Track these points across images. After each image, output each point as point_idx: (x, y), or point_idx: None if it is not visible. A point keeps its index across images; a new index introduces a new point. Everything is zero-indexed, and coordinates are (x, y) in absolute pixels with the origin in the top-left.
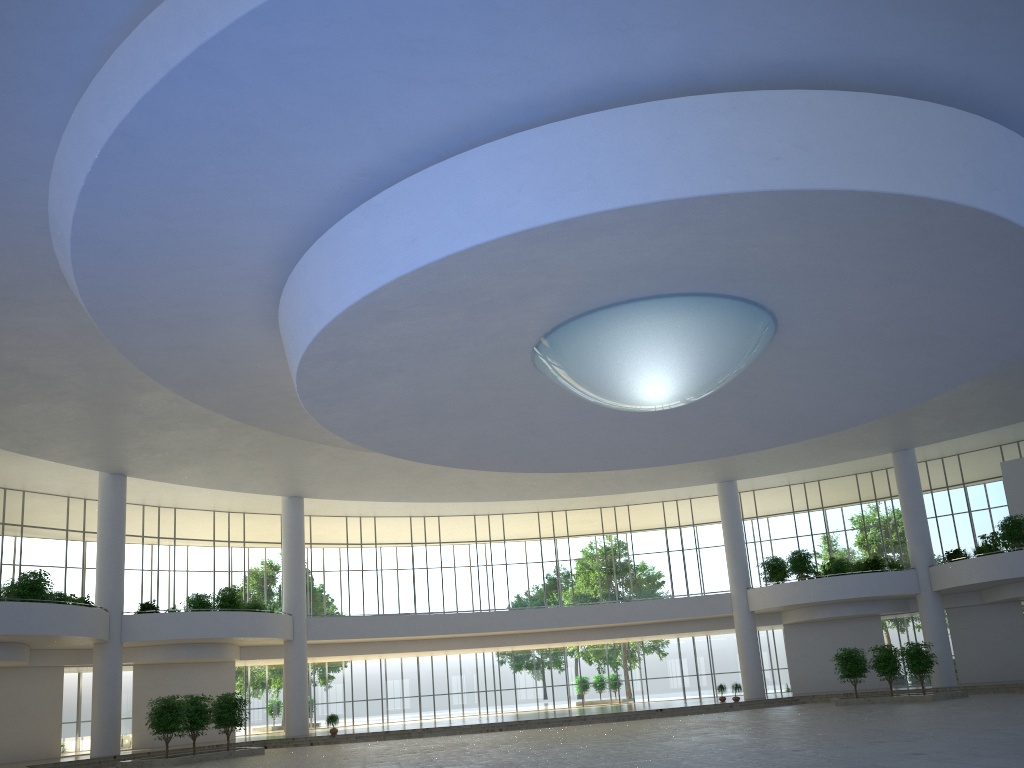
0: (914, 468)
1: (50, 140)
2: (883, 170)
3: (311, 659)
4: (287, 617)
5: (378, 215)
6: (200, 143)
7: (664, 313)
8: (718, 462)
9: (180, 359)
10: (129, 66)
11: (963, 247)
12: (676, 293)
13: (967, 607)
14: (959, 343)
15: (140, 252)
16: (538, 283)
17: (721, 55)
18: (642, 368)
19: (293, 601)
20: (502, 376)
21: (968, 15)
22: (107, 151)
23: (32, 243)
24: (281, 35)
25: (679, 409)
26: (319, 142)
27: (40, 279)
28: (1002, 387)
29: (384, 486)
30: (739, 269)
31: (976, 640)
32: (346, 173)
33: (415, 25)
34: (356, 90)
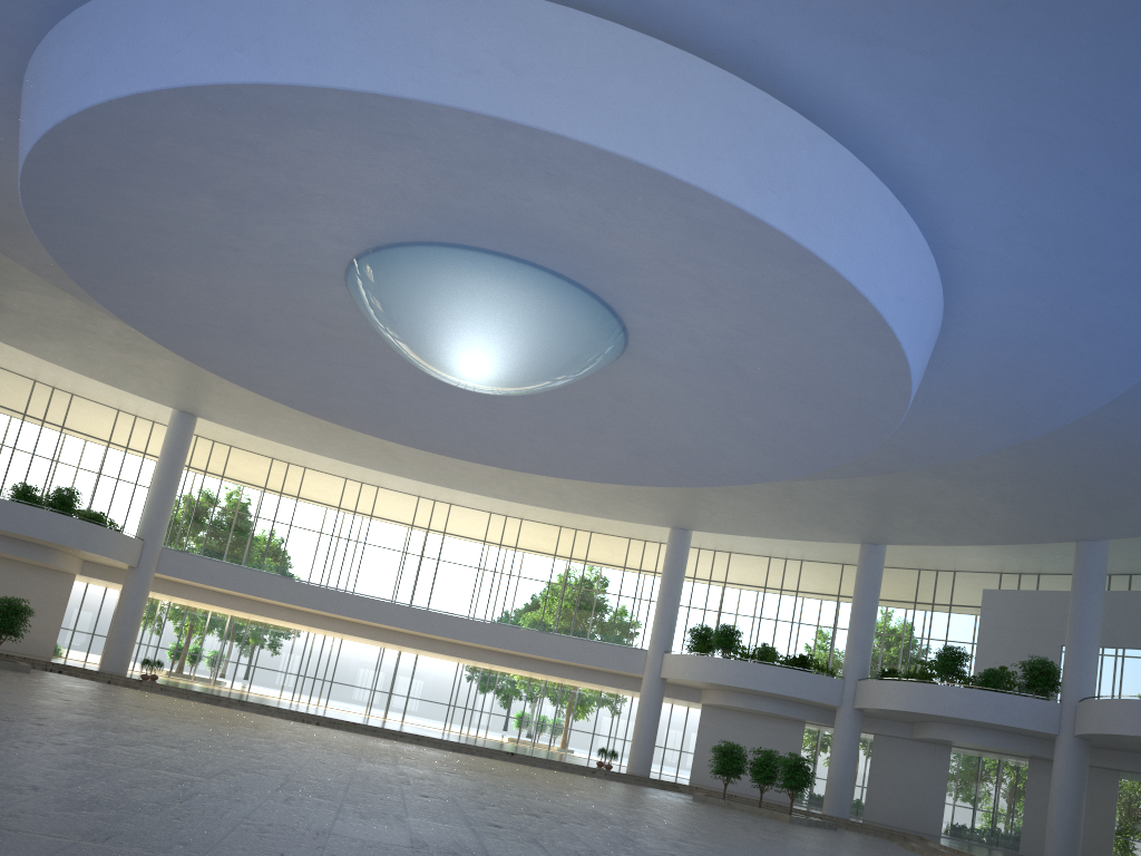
0: (878, 567)
1: None
2: (610, 123)
3: (173, 599)
4: (133, 540)
5: (67, 38)
6: None
7: (466, 269)
8: (668, 503)
9: None
10: None
11: (763, 265)
12: (481, 248)
13: (896, 738)
14: (829, 404)
15: None
16: (283, 182)
17: None
18: (441, 330)
19: (150, 526)
20: (322, 308)
21: None
22: None
23: None
24: None
25: (552, 409)
26: None
27: None
28: (973, 496)
29: (290, 428)
30: (532, 231)
31: (894, 777)
32: None
33: None
34: None
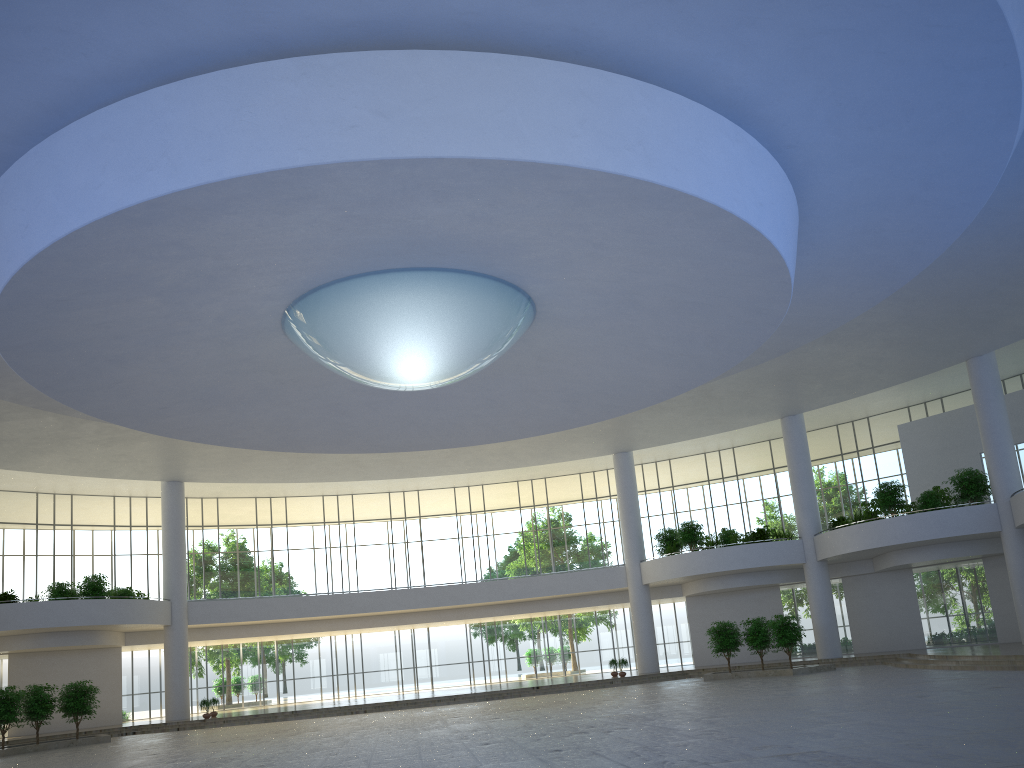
0: (801, 434)
1: None
2: (476, 134)
3: (209, 642)
4: (161, 602)
5: (1, 201)
6: None
7: (383, 290)
8: (605, 433)
9: None
10: None
11: (636, 211)
12: (391, 269)
13: (862, 575)
14: (723, 309)
15: None
16: (212, 265)
17: (277, 17)
18: (377, 348)
19: (171, 586)
20: (269, 358)
21: None
22: None
23: None
24: None
25: (487, 385)
26: None
27: None
28: (866, 349)
29: (264, 468)
30: (431, 242)
31: (870, 609)
32: None
33: None
34: None
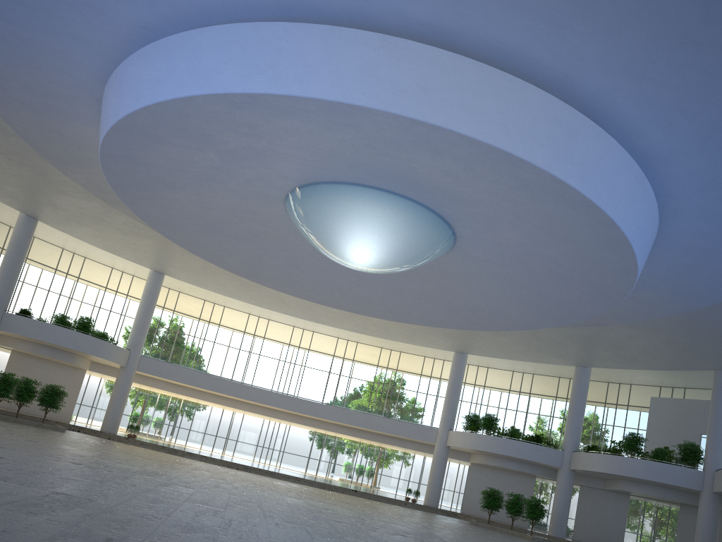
0: (586, 381)
1: None
2: (480, 123)
3: (143, 386)
4: (124, 350)
5: (145, 59)
6: None
7: (364, 198)
8: (455, 337)
9: (48, 138)
10: None
11: (557, 205)
12: (375, 186)
13: (594, 488)
14: (580, 286)
15: None
16: (263, 146)
17: (379, 4)
18: (345, 234)
19: (134, 341)
20: (266, 216)
21: (554, 22)
22: None
23: None
24: None
25: (399, 281)
26: None
27: None
28: (651, 340)
29: (221, 283)
30: (411, 179)
31: (592, 513)
32: (130, 23)
33: None
34: None
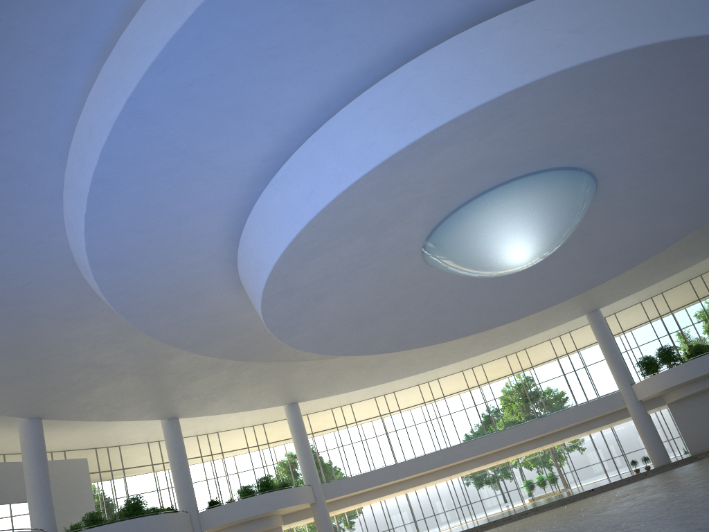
0: None
1: (59, 203)
2: (645, 28)
3: (332, 513)
4: (307, 487)
5: (283, 184)
6: (150, 171)
7: (508, 195)
8: (582, 299)
9: (186, 328)
10: (88, 132)
11: None
12: (513, 178)
13: None
14: None
15: (136, 260)
16: (410, 199)
17: None
18: (504, 240)
19: (309, 475)
20: (406, 277)
21: None
22: (92, 195)
23: (70, 277)
24: (178, 74)
25: (541, 265)
26: (228, 145)
27: (83, 300)
28: None
29: (350, 380)
30: (555, 144)
31: None
32: (254, 162)
33: (266, 36)
34: (241, 99)
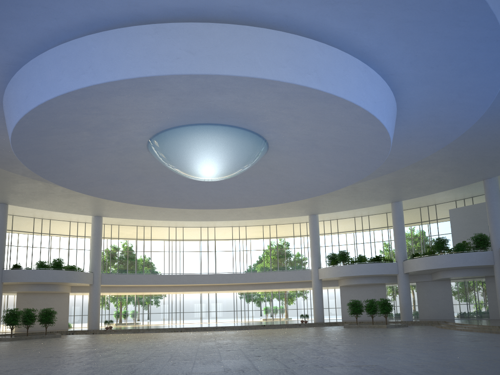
0: (400, 211)
1: None
2: (236, 64)
3: (110, 293)
4: (89, 273)
5: (16, 84)
6: None
7: (194, 133)
8: (305, 205)
9: None
10: None
11: (314, 103)
12: (199, 123)
13: (425, 282)
14: (358, 150)
15: None
16: (113, 118)
17: (145, 5)
18: (191, 160)
19: (94, 266)
20: (141, 162)
21: None
22: None
23: None
24: None
25: (245, 180)
26: None
27: None
28: (433, 172)
29: (141, 212)
30: (217, 112)
31: (428, 298)
32: None
33: None
34: None
